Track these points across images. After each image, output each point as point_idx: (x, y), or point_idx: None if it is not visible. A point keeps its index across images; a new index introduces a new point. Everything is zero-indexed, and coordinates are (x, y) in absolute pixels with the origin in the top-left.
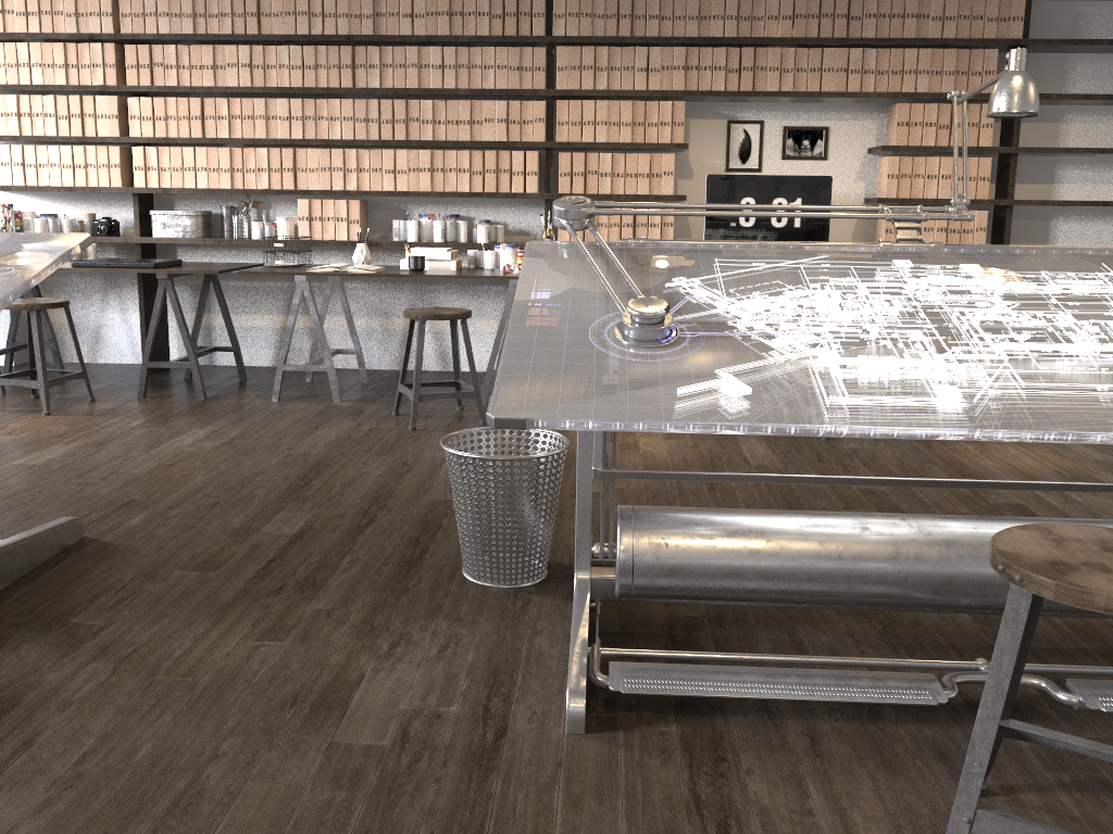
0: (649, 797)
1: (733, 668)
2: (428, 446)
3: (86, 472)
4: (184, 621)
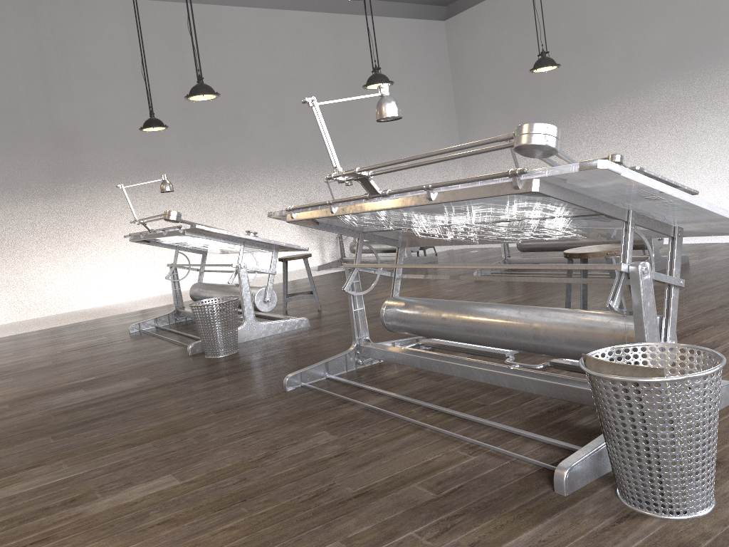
0: (321, 319)
1: (275, 316)
2: (5, 426)
3: (174, 450)
4: (322, 352)
